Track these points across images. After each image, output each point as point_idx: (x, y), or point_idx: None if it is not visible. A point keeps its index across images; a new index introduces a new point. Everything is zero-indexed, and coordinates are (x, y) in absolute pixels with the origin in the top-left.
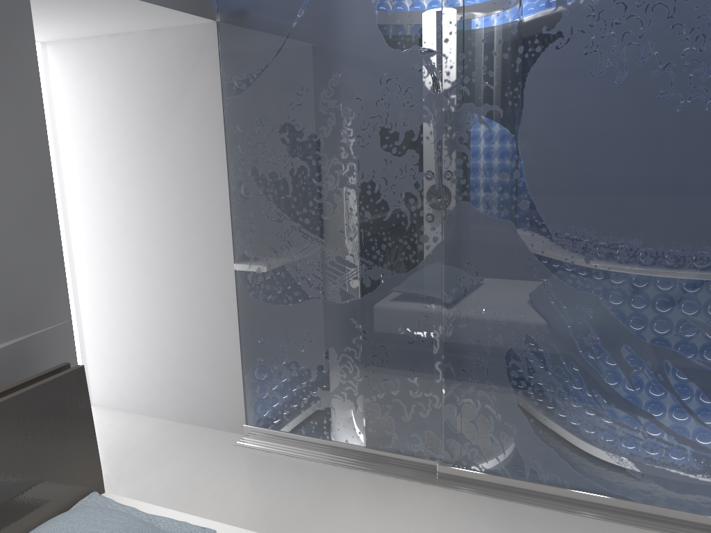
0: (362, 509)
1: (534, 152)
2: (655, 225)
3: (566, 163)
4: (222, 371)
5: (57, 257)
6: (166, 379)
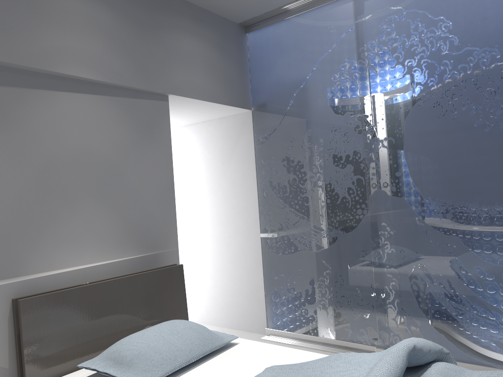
0: None
1: (413, 159)
2: (483, 194)
3: (430, 164)
4: (254, 296)
5: (173, 217)
6: (224, 303)
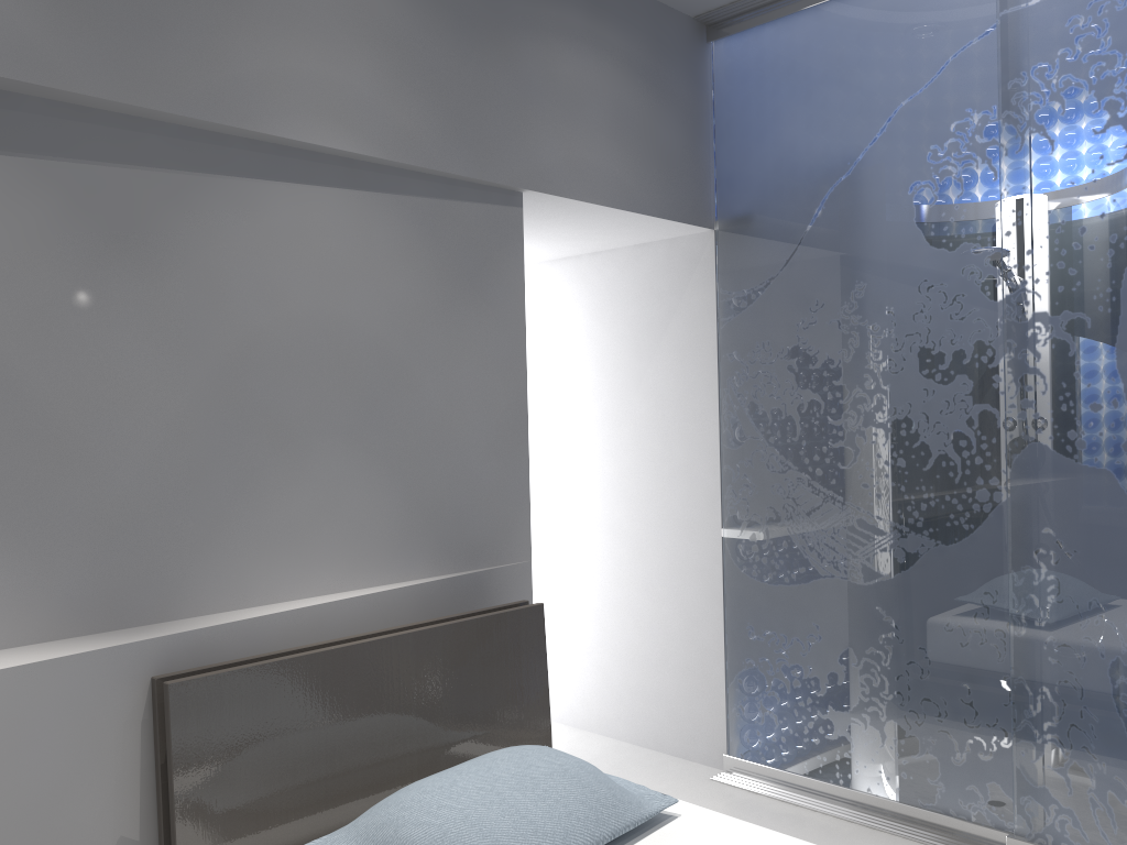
0: None
1: None
2: None
3: None
4: (699, 676)
5: (523, 486)
6: (626, 684)
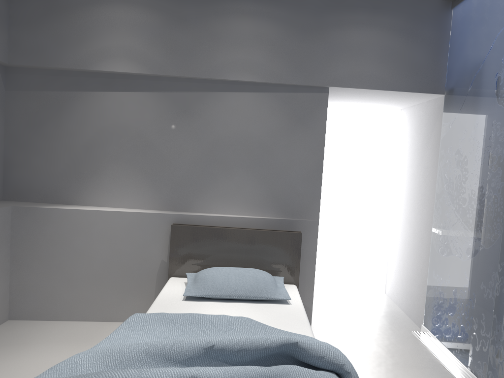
0: (416, 377)
1: None
2: None
3: None
4: (421, 290)
5: (318, 193)
6: (405, 288)
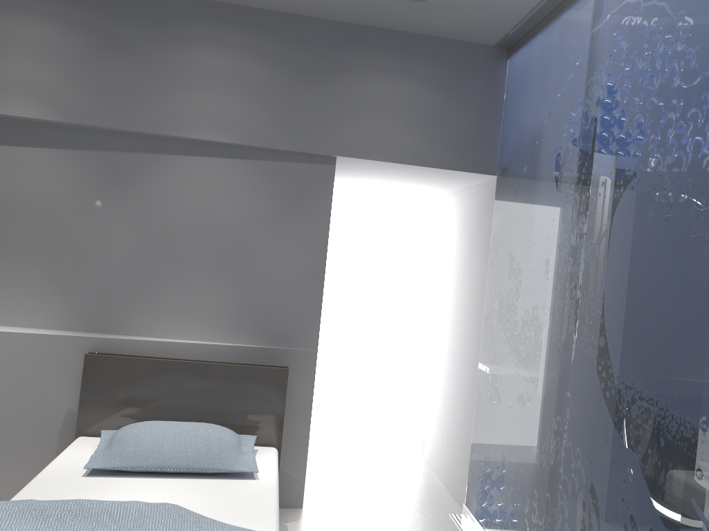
0: None
1: (611, 289)
2: (679, 384)
3: (627, 302)
4: (465, 452)
5: (317, 310)
6: (446, 449)
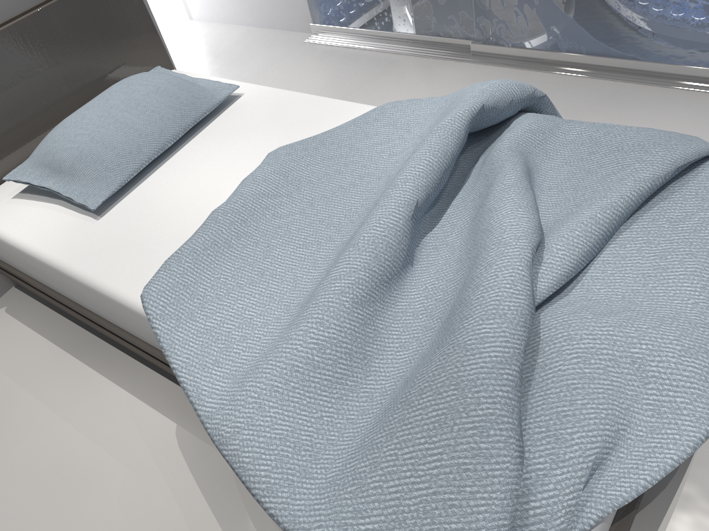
0: (398, 84)
1: None
2: None
3: None
4: None
5: None
6: None
